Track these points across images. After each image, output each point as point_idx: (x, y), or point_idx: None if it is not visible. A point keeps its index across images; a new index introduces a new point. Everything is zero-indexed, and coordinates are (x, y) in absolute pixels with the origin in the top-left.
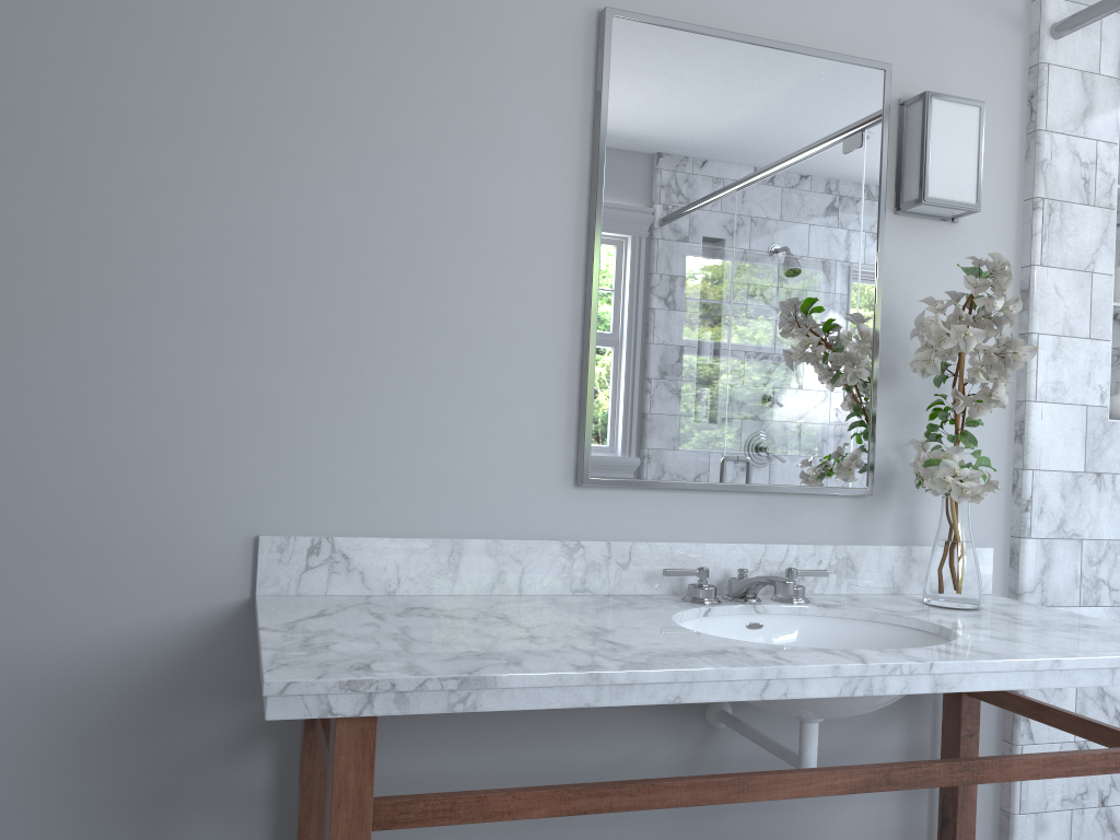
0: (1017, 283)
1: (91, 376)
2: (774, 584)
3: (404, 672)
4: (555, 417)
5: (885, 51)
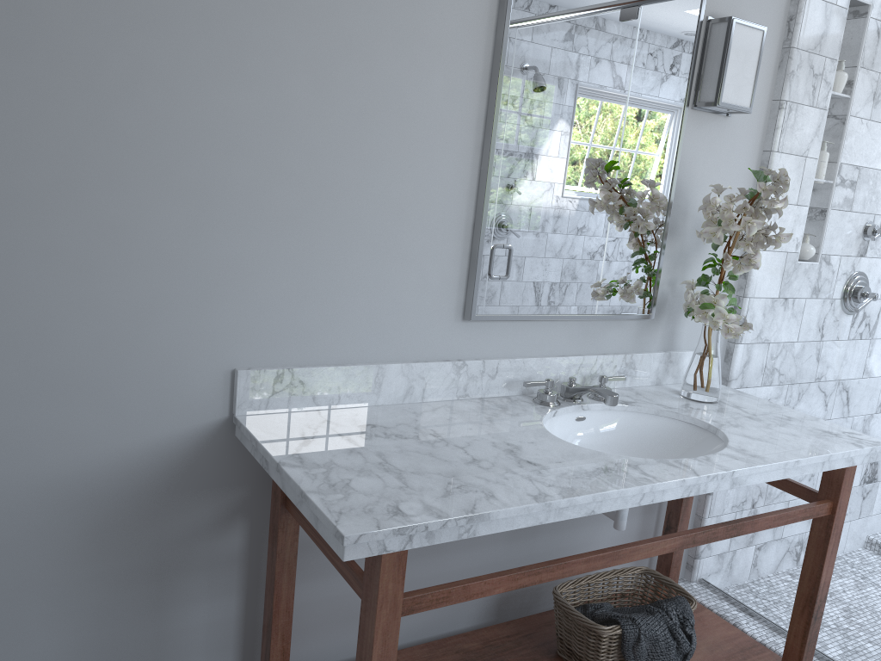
0: (759, 163)
1: (97, 245)
2: (605, 396)
3: (428, 514)
4: (452, 268)
5: None
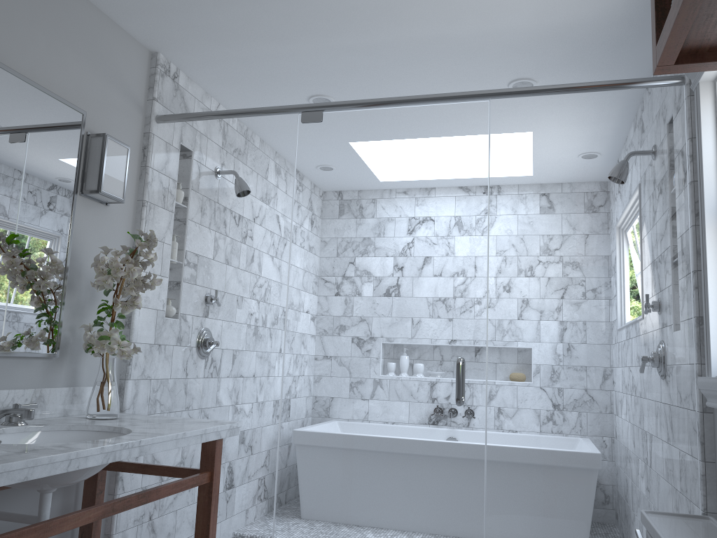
0: (132, 243)
1: None
2: (22, 412)
3: None
4: None
5: (82, 103)
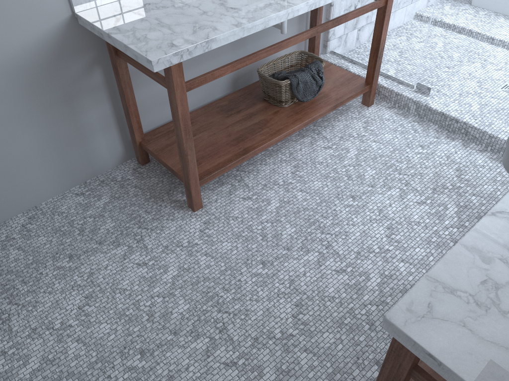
0: None
1: None
2: None
3: (187, 44)
4: None
5: None
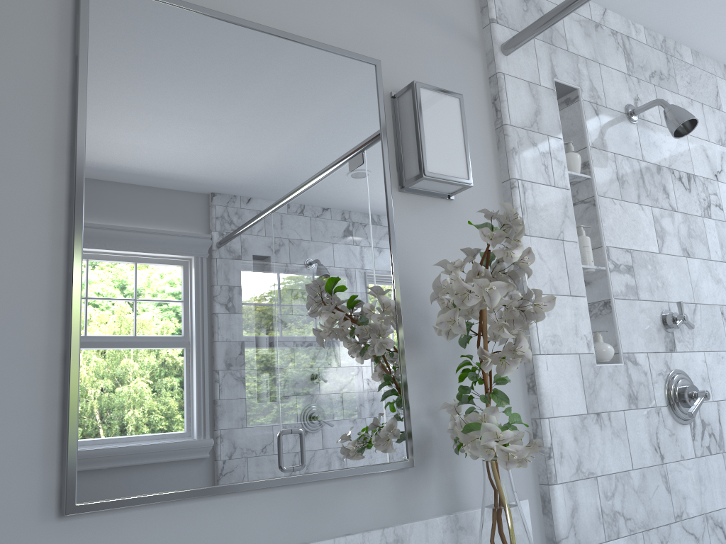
0: None
1: None
2: None
3: None
4: (27, 430)
5: (374, 52)
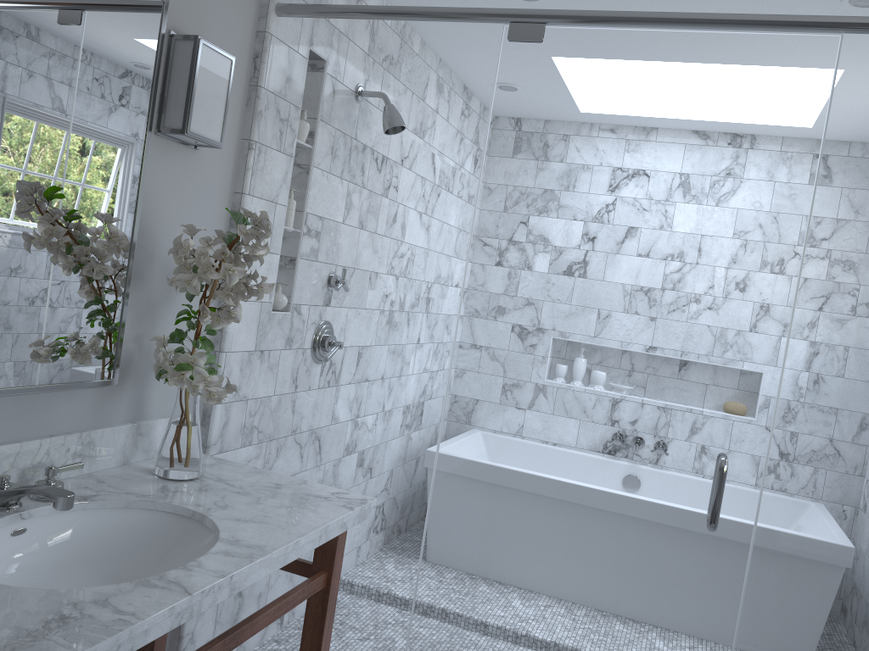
0: (230, 205)
1: None
2: (56, 499)
3: None
4: None
5: None
